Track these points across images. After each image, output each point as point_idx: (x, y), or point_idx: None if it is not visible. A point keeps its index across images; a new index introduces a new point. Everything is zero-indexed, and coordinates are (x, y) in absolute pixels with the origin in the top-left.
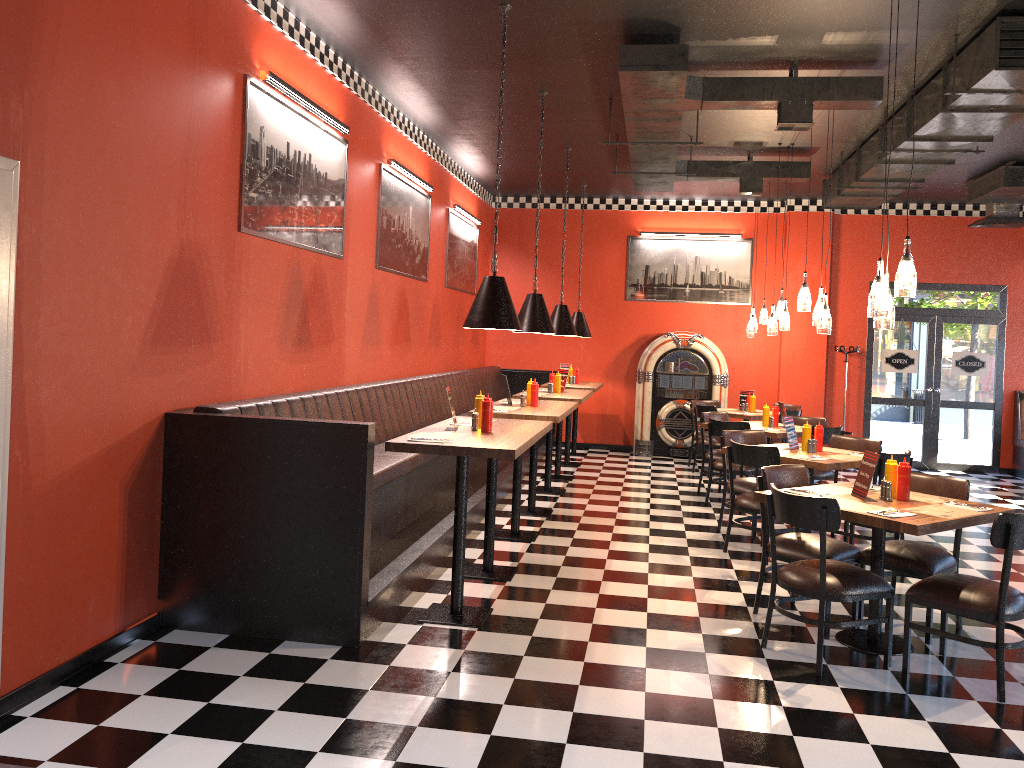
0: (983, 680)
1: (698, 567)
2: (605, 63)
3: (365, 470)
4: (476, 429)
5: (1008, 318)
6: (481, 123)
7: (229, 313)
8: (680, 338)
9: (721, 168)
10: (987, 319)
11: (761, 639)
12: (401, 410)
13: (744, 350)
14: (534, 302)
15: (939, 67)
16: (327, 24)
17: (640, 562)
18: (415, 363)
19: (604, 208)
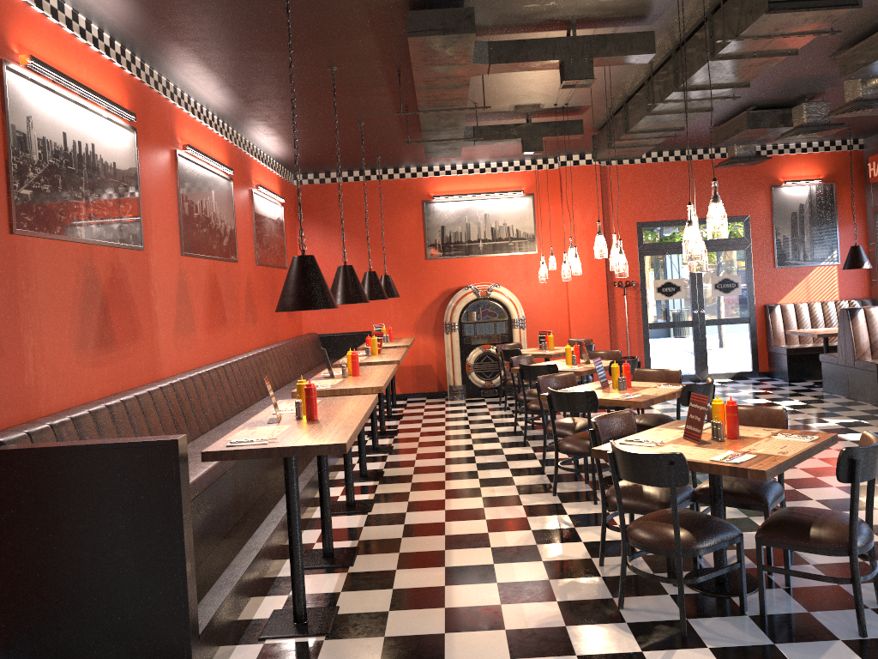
0: (837, 612)
1: (534, 517)
2: (392, 33)
3: (180, 490)
4: (301, 417)
5: (753, 243)
6: (274, 103)
7: (9, 325)
8: (479, 289)
9: (504, 131)
10: (736, 246)
11: (616, 598)
12: (223, 395)
13: (536, 294)
14: (345, 274)
15: (702, 19)
16: (95, 4)
17: (478, 520)
18: (234, 343)
19: (398, 177)
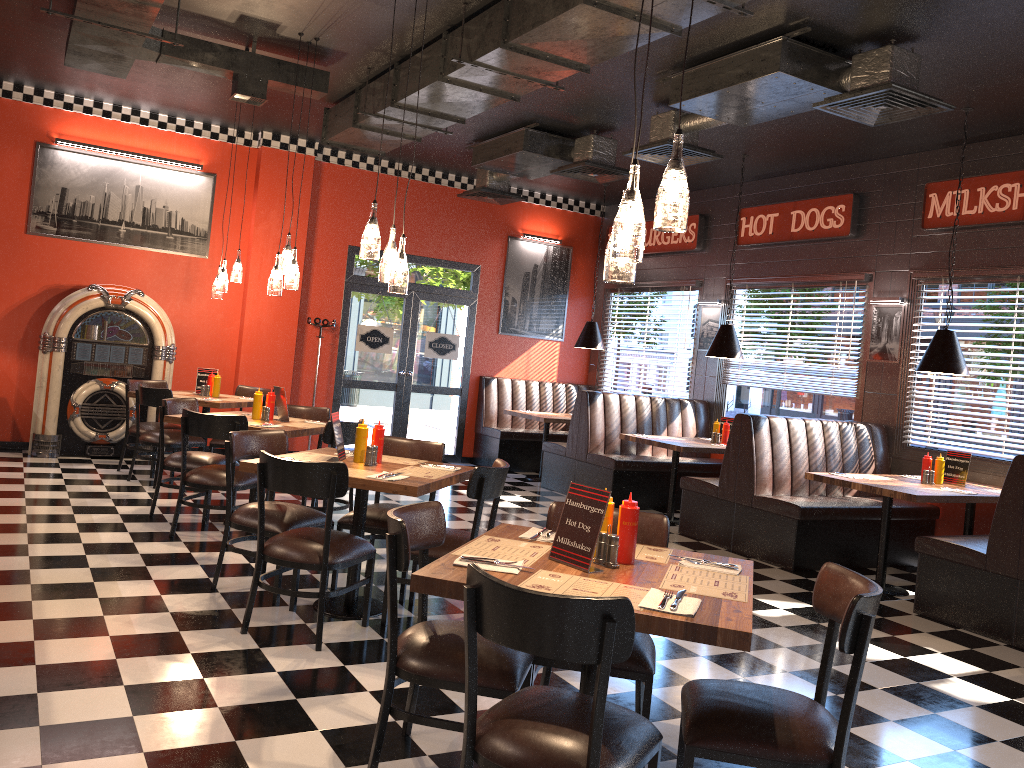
0: None
1: (218, 679)
2: None
3: None
4: None
5: (479, 300)
6: None
7: None
8: (112, 293)
9: (212, 53)
10: (461, 299)
11: None
12: None
13: (196, 316)
14: None
15: None
16: None
17: (109, 688)
18: None
19: None
